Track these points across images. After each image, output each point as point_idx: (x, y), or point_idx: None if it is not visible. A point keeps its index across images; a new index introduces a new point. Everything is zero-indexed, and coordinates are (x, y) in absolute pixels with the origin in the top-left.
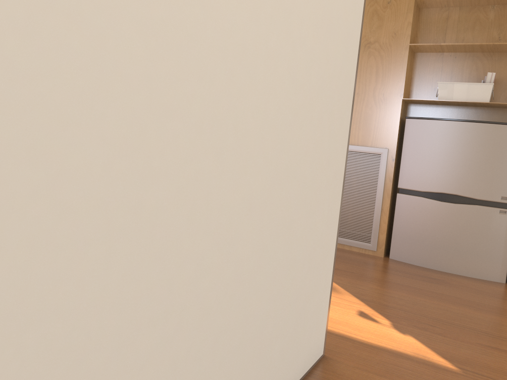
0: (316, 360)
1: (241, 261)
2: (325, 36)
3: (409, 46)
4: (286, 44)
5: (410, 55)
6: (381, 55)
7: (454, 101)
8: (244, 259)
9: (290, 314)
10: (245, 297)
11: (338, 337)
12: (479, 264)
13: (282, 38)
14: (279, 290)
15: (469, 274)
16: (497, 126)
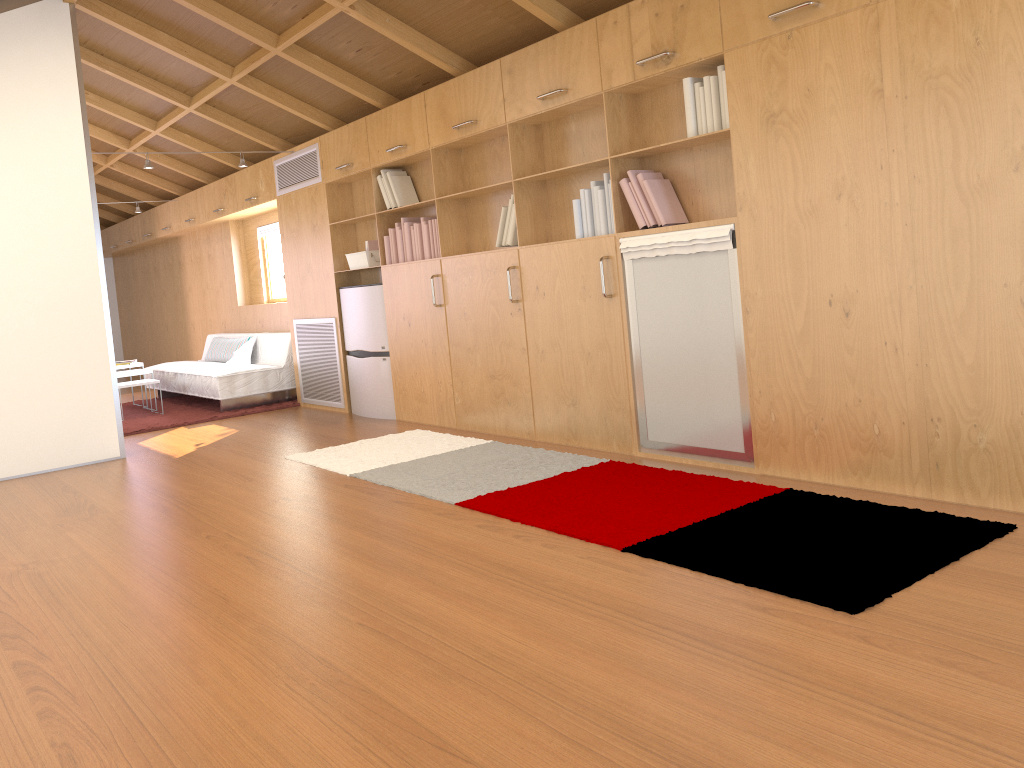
0: (110, 457)
1: (2, 407)
2: (50, 314)
3: (331, 225)
4: (11, 330)
5: (341, 230)
6: (320, 236)
7: (353, 269)
8: (4, 406)
9: (60, 430)
10: (11, 419)
11: (153, 452)
12: (381, 407)
13: (7, 329)
14: (43, 419)
15: (378, 416)
16: (369, 288)
